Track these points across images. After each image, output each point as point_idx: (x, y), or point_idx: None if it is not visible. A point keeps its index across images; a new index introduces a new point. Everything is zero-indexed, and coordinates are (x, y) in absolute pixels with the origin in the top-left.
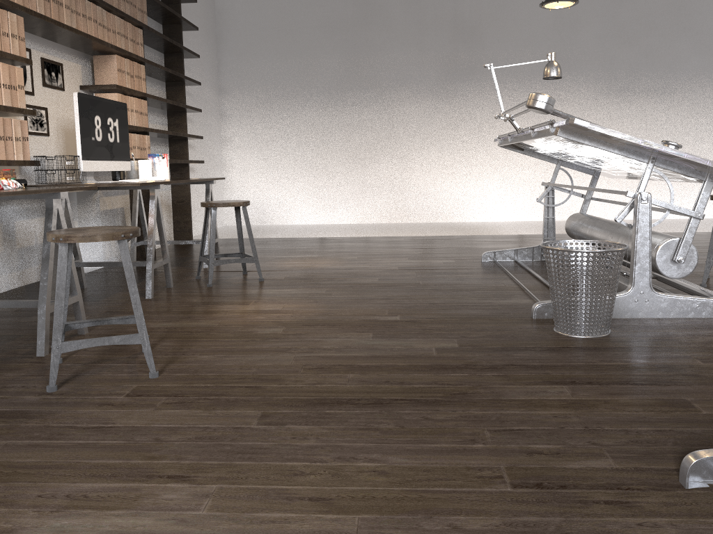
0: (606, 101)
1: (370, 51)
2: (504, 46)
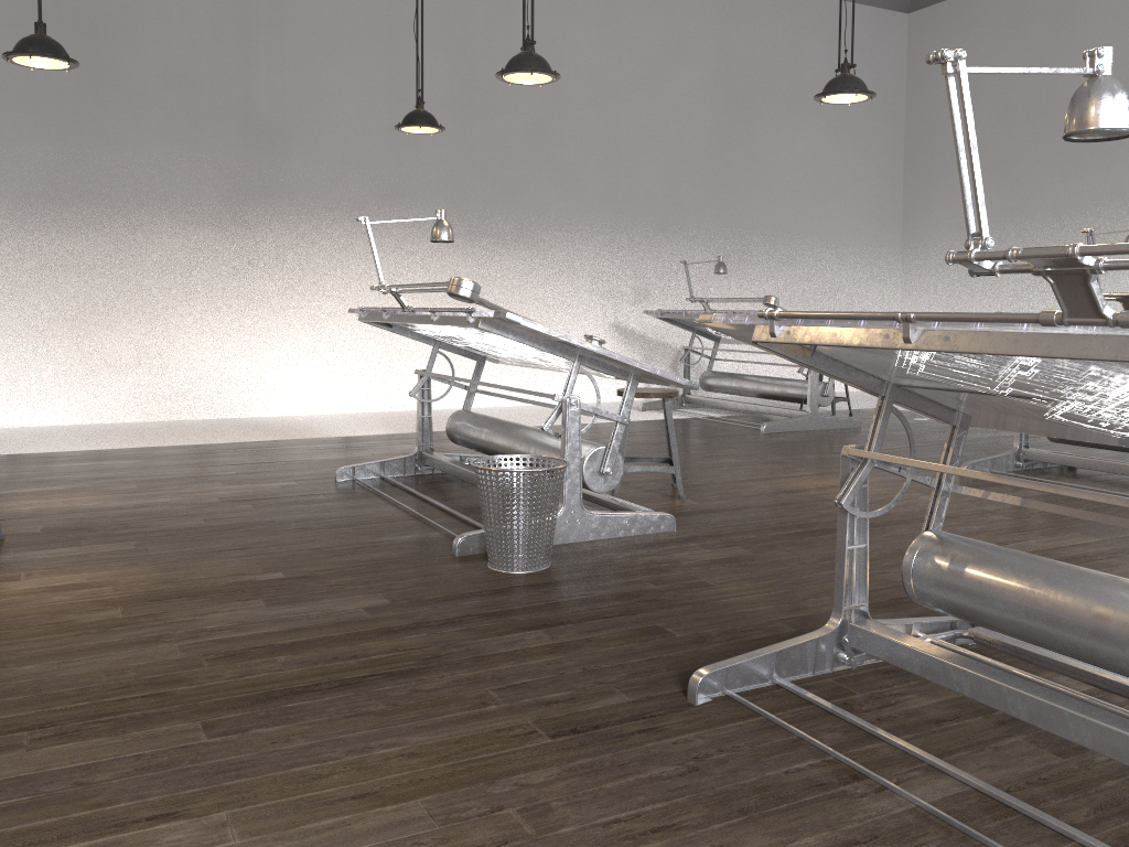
0: (457, 248)
1: (104, 143)
2: (320, 160)
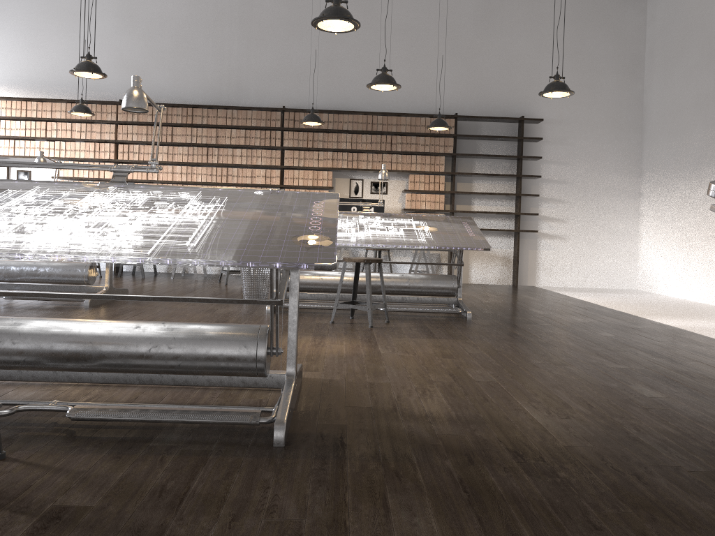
0: None
1: None
2: None
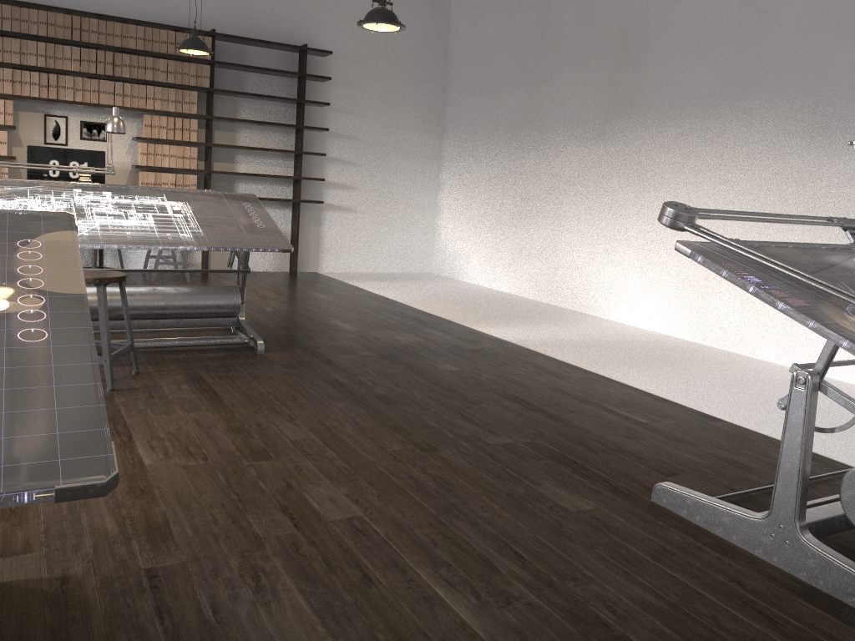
0: (803, 148)
1: (542, 81)
2: (670, 62)
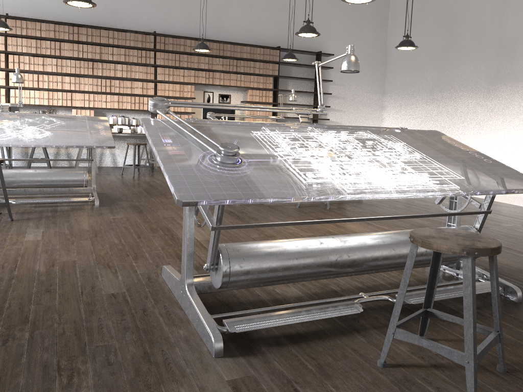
0: None
1: (450, 66)
2: None
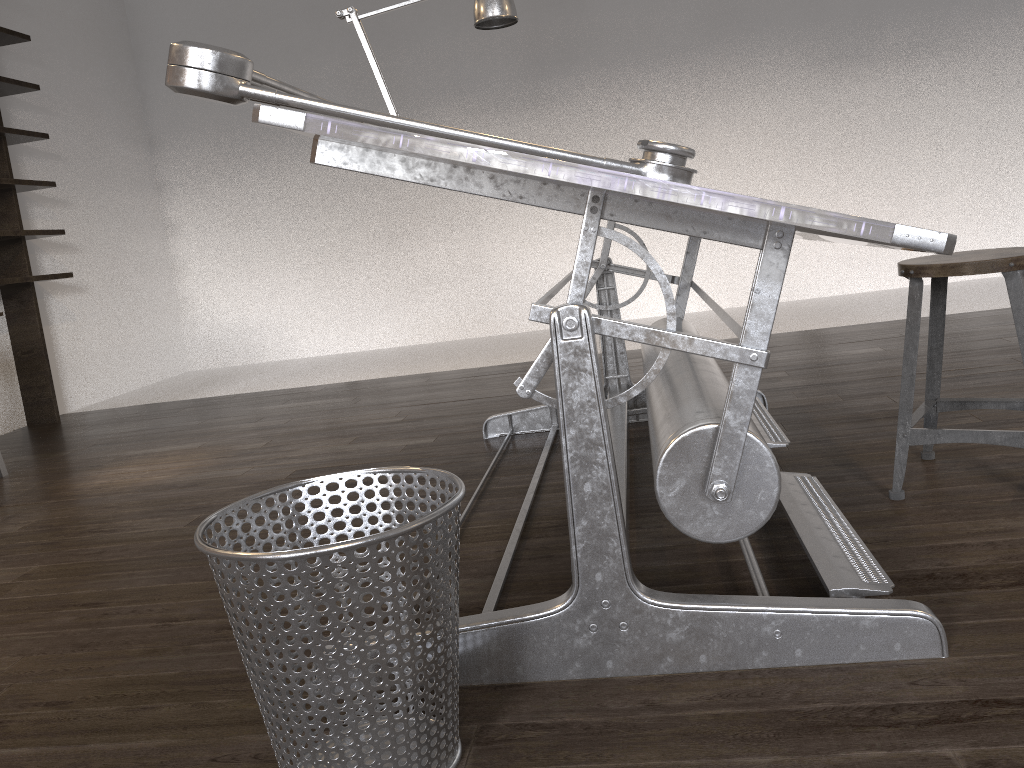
0: (822, 79)
1: (390, 42)
2: (624, 4)
